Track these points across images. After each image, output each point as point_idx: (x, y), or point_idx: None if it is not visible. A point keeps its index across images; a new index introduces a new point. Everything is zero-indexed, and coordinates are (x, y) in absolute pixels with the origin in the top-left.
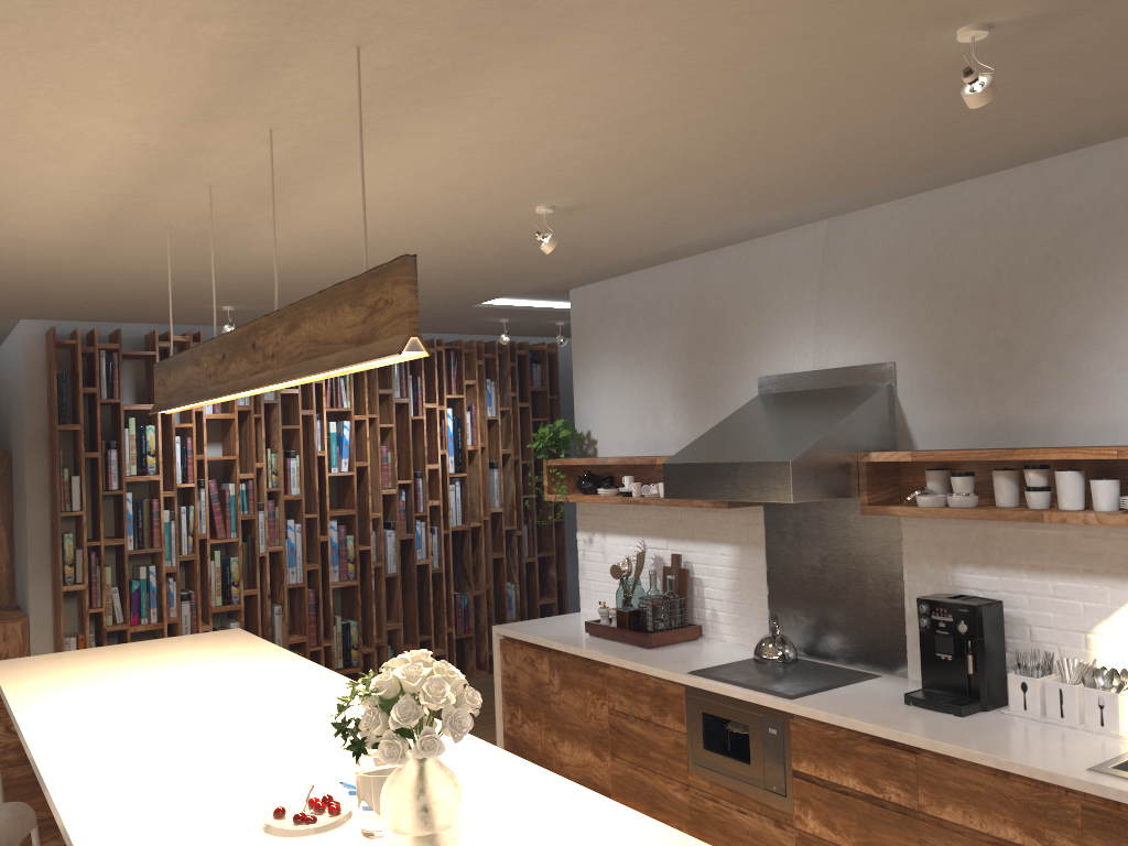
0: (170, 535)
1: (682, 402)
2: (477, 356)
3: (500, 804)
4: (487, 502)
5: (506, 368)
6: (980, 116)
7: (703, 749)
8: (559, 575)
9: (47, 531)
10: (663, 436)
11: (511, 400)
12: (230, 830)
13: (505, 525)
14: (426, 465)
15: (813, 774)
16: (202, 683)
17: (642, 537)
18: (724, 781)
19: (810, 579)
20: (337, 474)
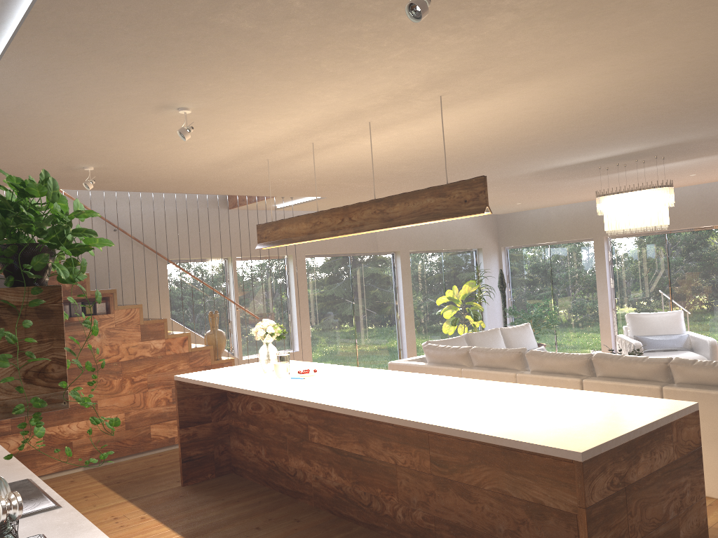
0: None
1: None
2: None
3: (251, 380)
4: None
5: None
6: (15, 153)
7: None
8: None
9: None
10: None
11: None
12: (328, 372)
13: None
14: None
15: None
16: (446, 400)
17: None
18: None
19: None
20: None
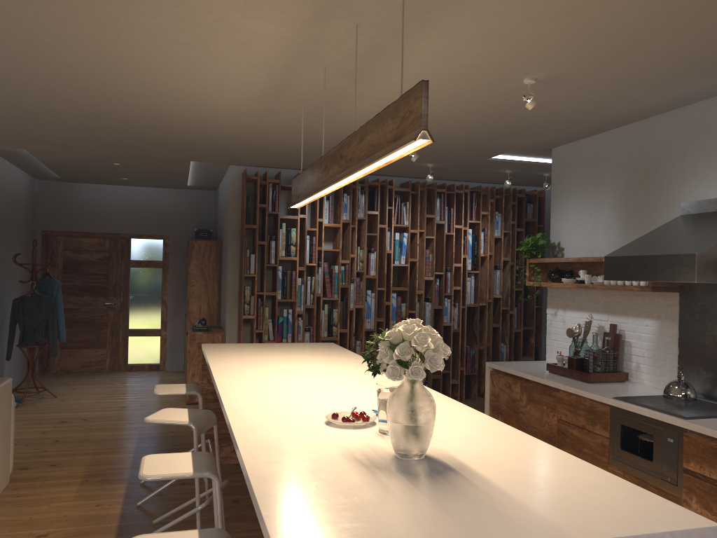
0: (300, 293)
1: (624, 222)
2: (490, 197)
3: (464, 431)
4: (491, 291)
5: (509, 205)
6: None
7: (619, 449)
8: (536, 343)
9: (237, 285)
10: (610, 245)
11: (511, 226)
12: (307, 421)
13: (502, 307)
14: (453, 264)
15: (698, 472)
16: (306, 362)
17: (591, 312)
18: (633, 472)
19: (710, 345)
20: (398, 265)
